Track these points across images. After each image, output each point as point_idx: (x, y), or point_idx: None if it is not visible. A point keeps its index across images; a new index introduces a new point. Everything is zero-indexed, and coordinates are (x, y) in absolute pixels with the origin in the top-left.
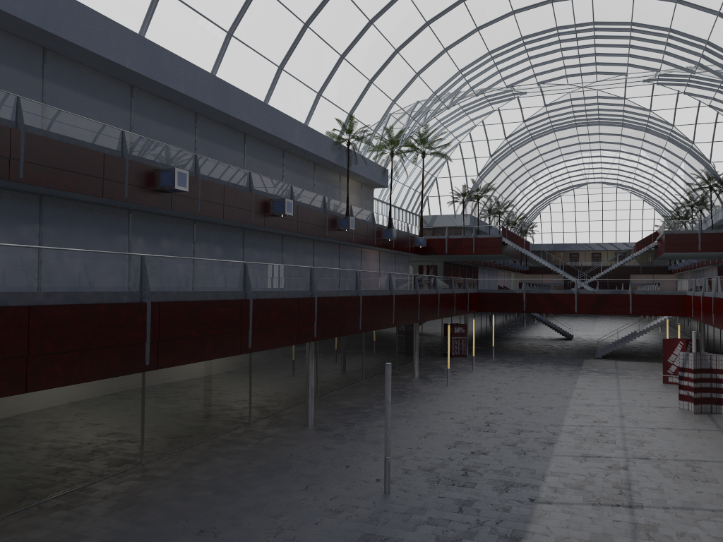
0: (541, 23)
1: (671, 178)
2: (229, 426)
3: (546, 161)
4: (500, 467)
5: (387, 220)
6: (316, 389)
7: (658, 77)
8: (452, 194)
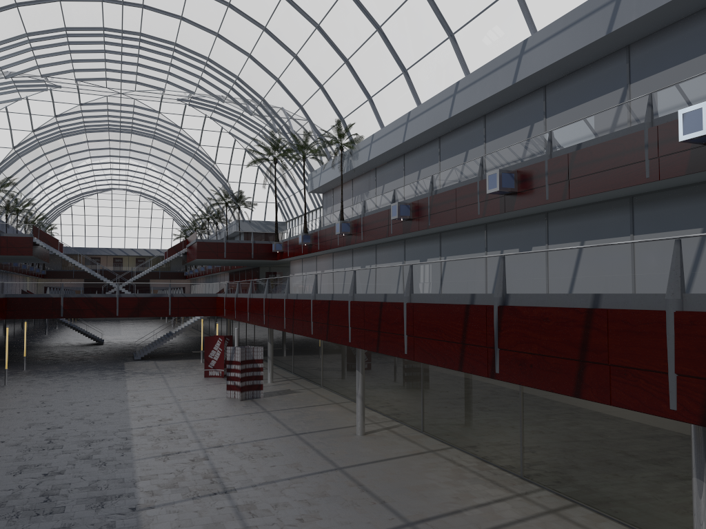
0: (89, 19)
1: (192, 192)
2: None
3: (74, 161)
4: (84, 483)
5: None
6: None
7: (191, 99)
8: None
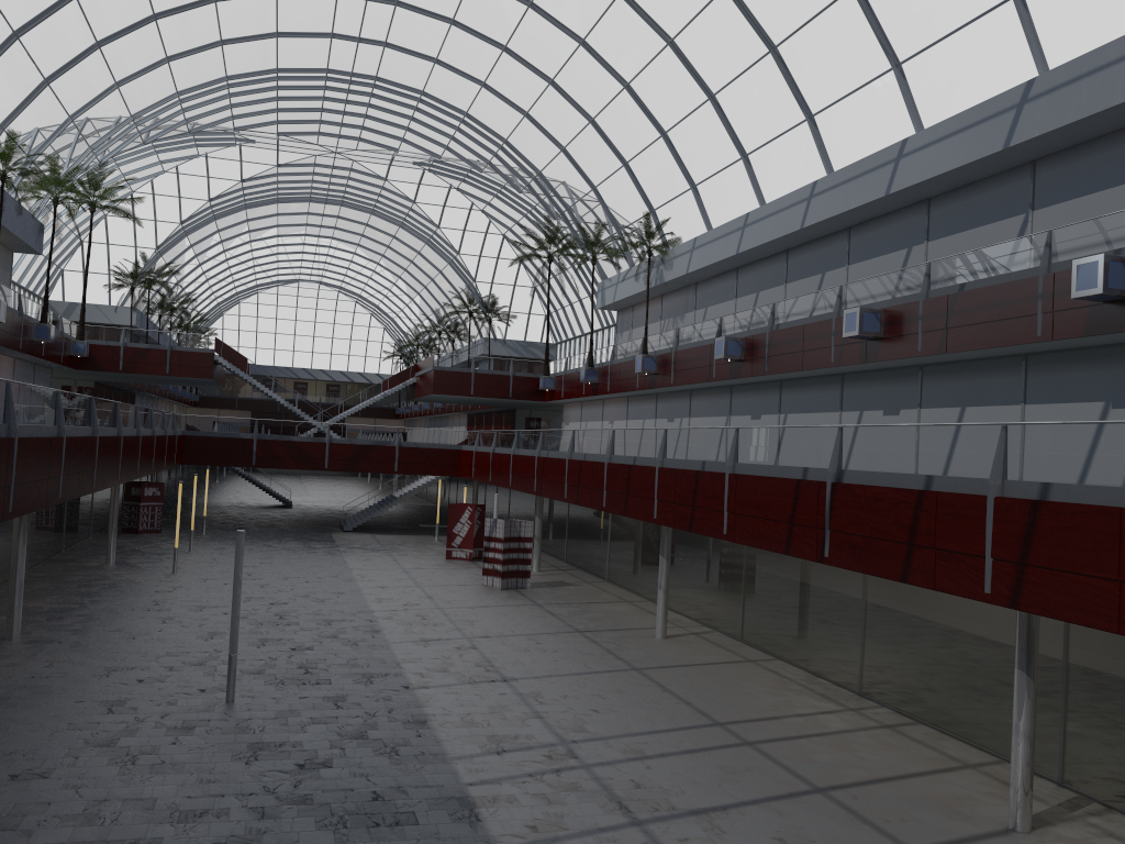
0: (310, 59)
1: (419, 291)
2: None
3: (255, 241)
4: (341, 660)
5: (36, 309)
6: None
7: (432, 163)
8: (108, 272)
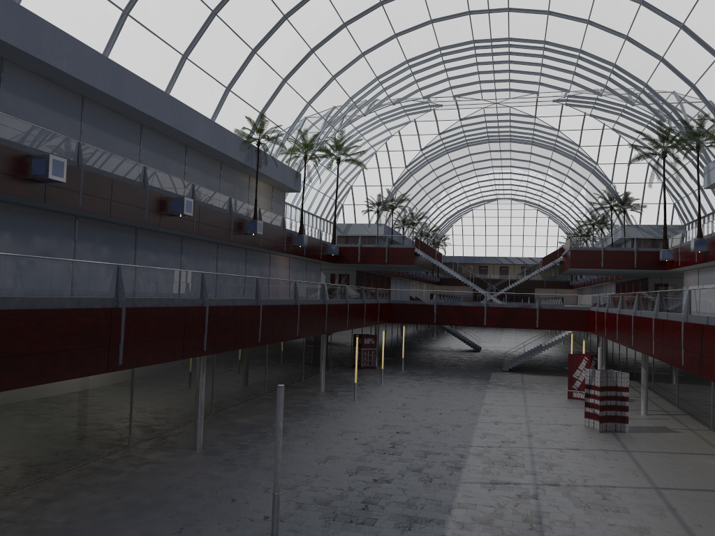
0: (459, 35)
1: (575, 197)
2: (102, 451)
3: (460, 175)
4: (404, 498)
5: (298, 226)
6: (211, 406)
7: (567, 98)
8: (367, 203)
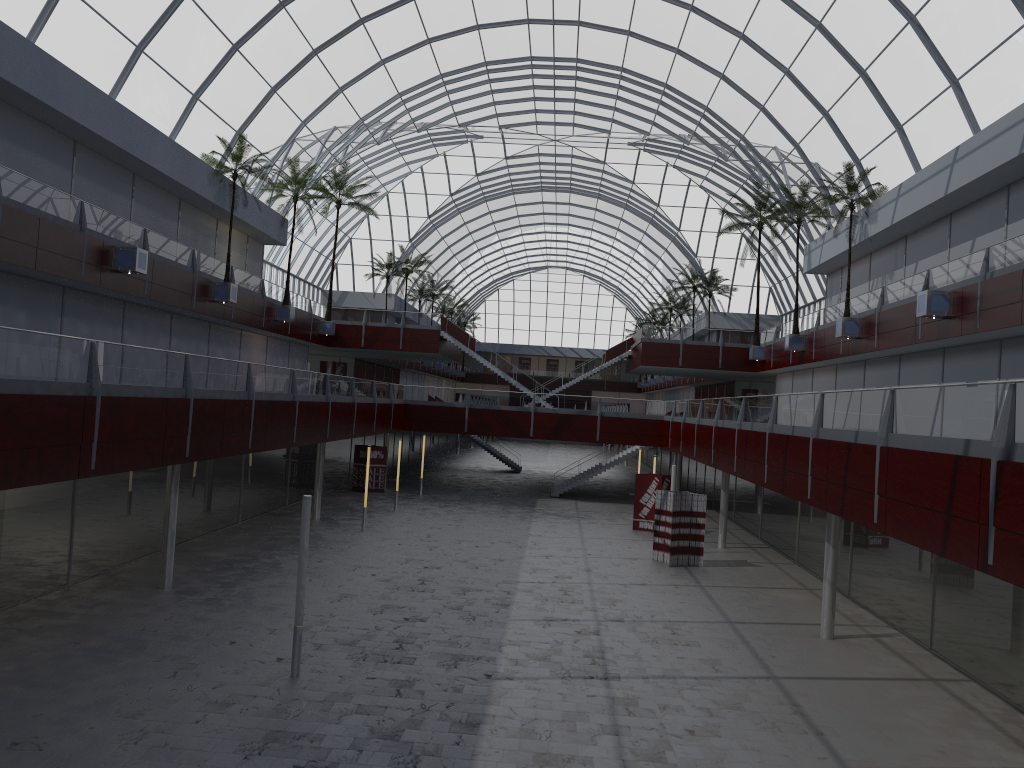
0: (513, 48)
1: (650, 271)
2: (35, 590)
3: (500, 232)
4: (444, 637)
5: (282, 293)
6: None
7: (646, 142)
8: (372, 264)
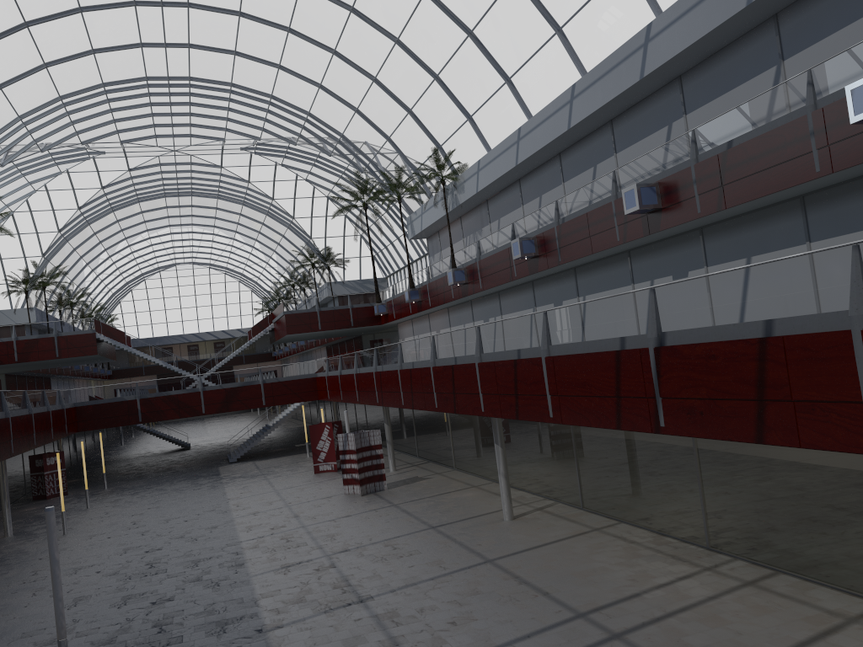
0: (129, 70)
1: (271, 256)
2: None
3: (129, 237)
4: (199, 608)
5: None
6: None
7: (256, 146)
8: (6, 282)
